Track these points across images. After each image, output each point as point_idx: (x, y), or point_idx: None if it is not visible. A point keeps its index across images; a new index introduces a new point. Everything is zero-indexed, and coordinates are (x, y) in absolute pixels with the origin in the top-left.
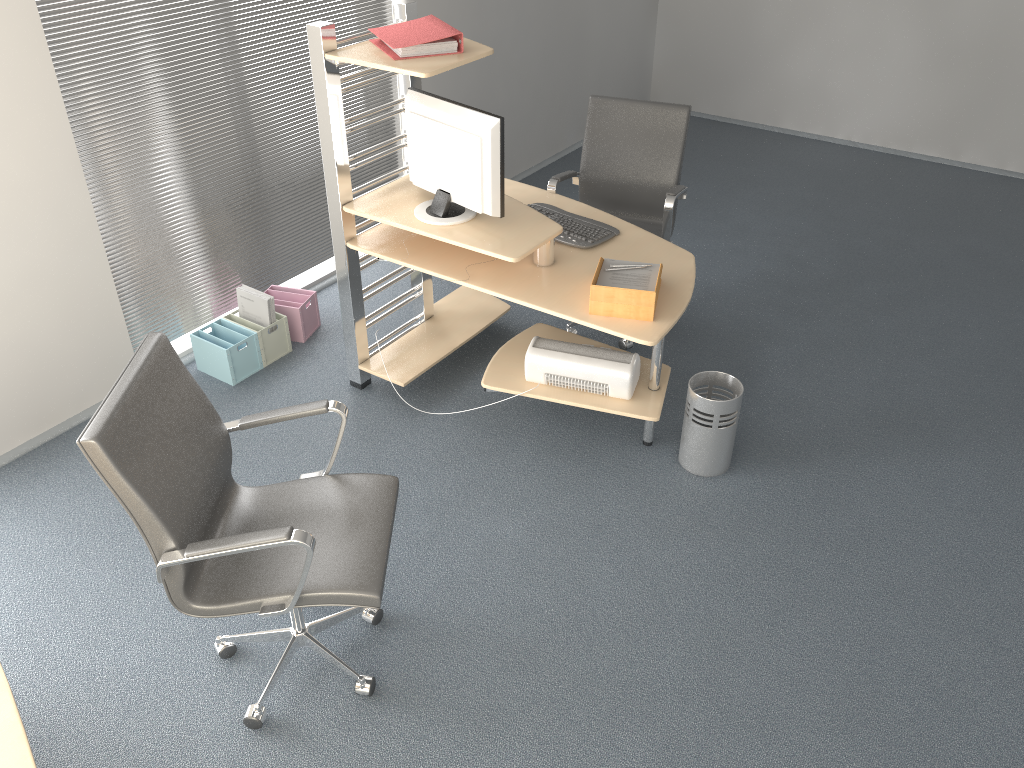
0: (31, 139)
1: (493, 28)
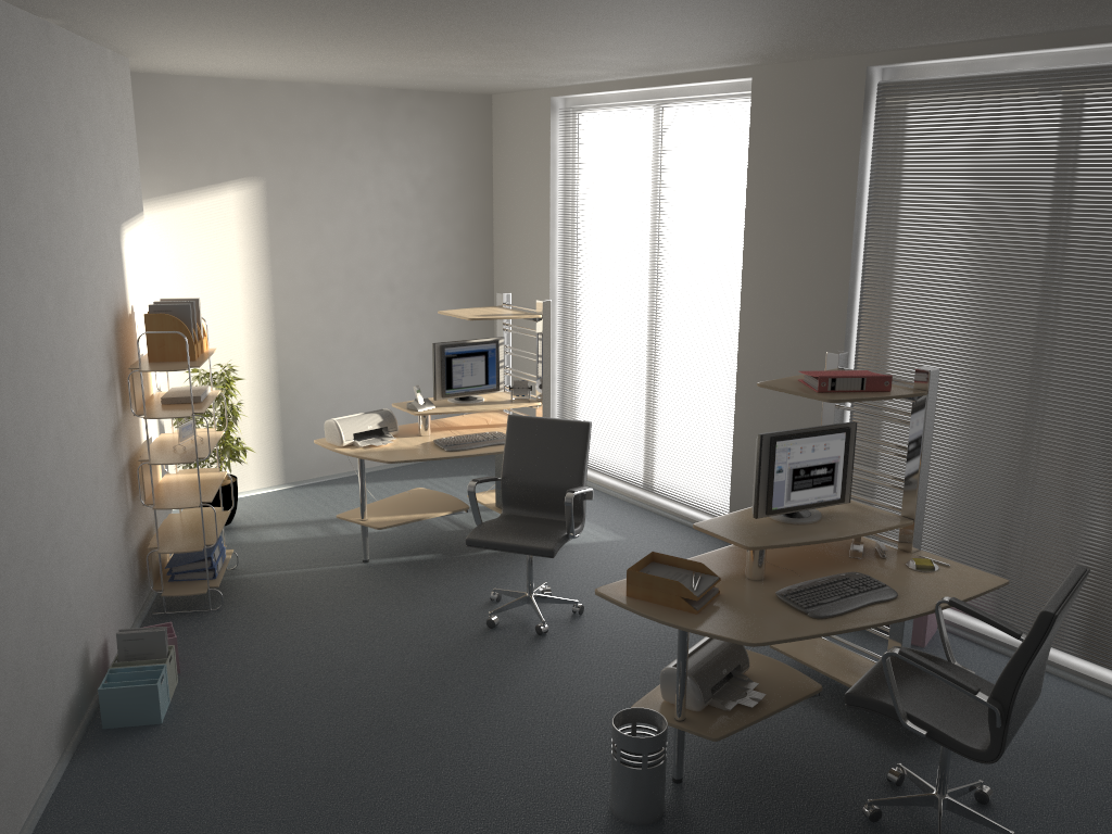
0: None
1: None
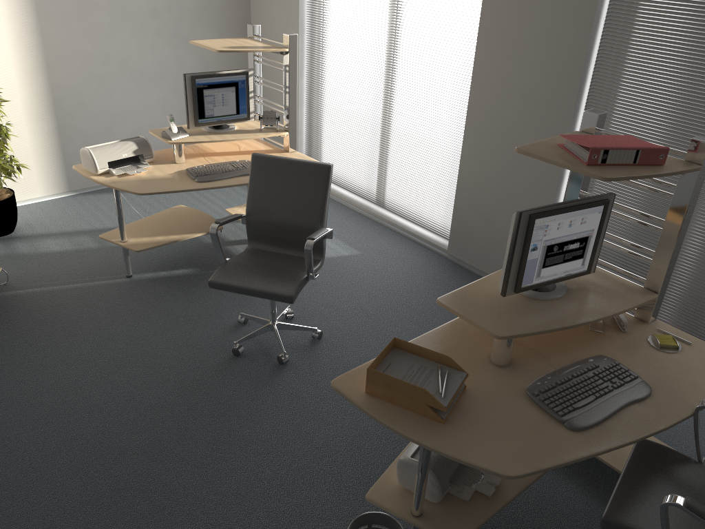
0: (545, 127)
1: None
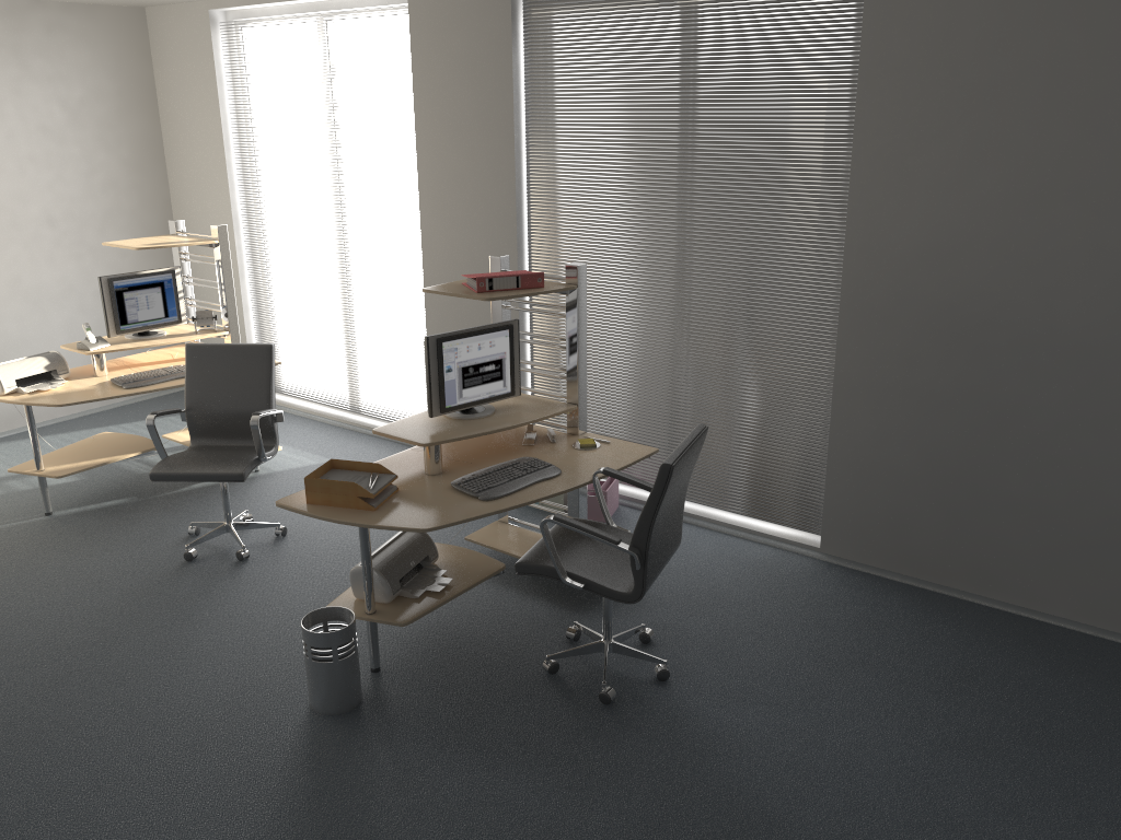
0: None
1: (1009, 391)
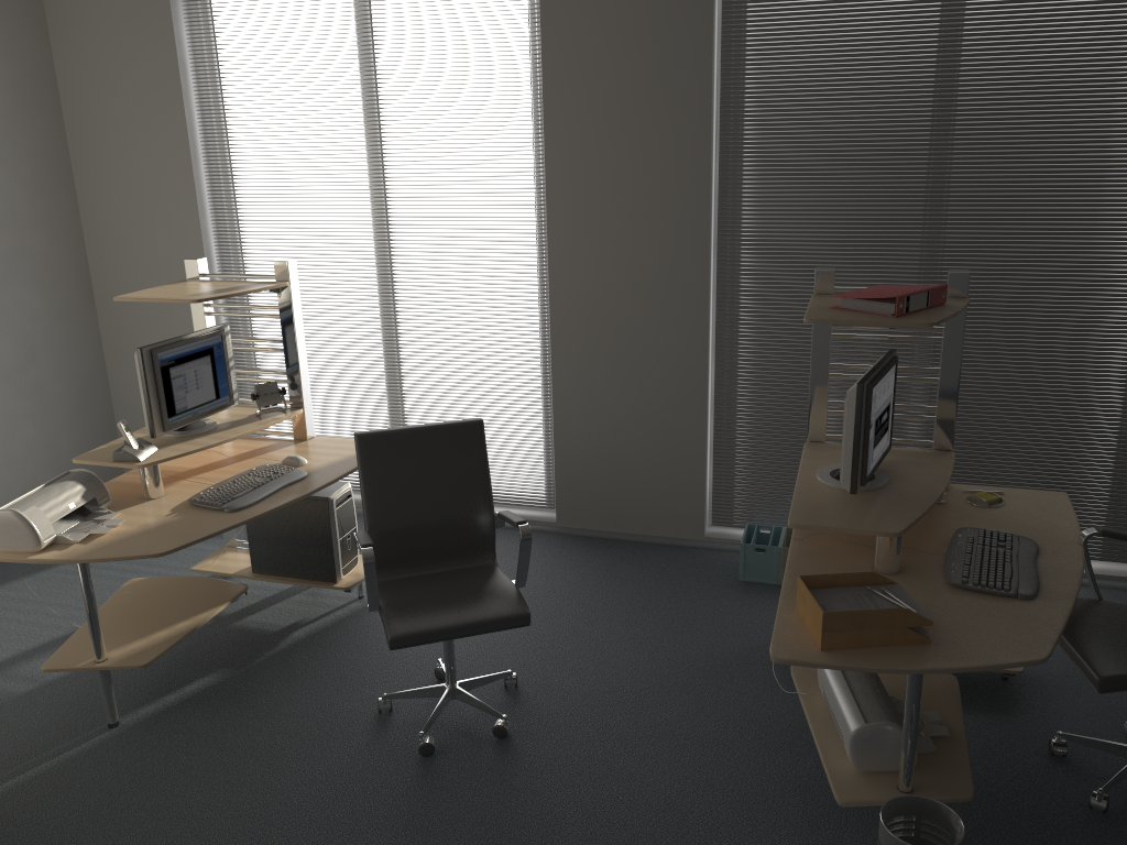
0: (674, 318)
1: None
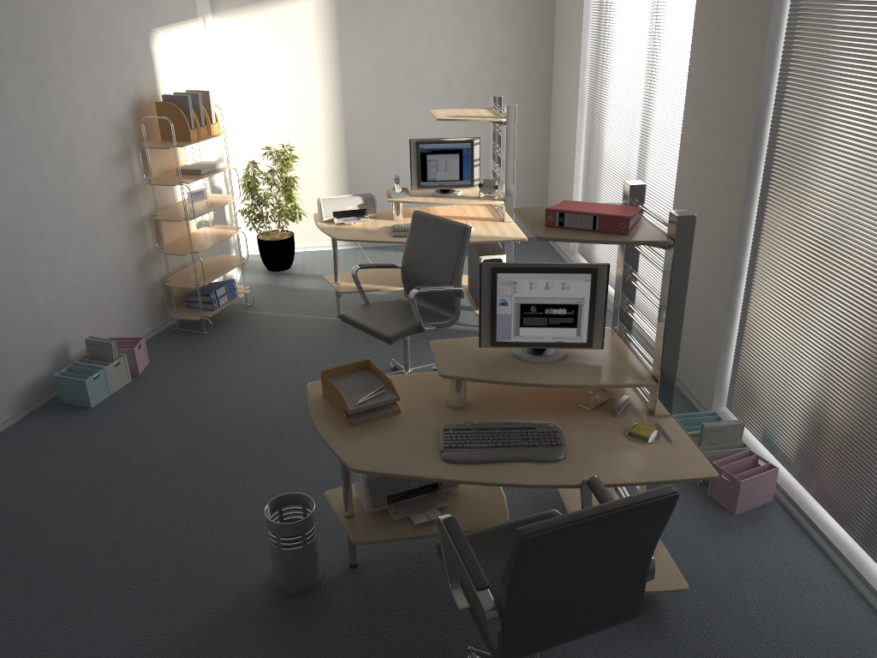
0: (725, 212)
1: None
